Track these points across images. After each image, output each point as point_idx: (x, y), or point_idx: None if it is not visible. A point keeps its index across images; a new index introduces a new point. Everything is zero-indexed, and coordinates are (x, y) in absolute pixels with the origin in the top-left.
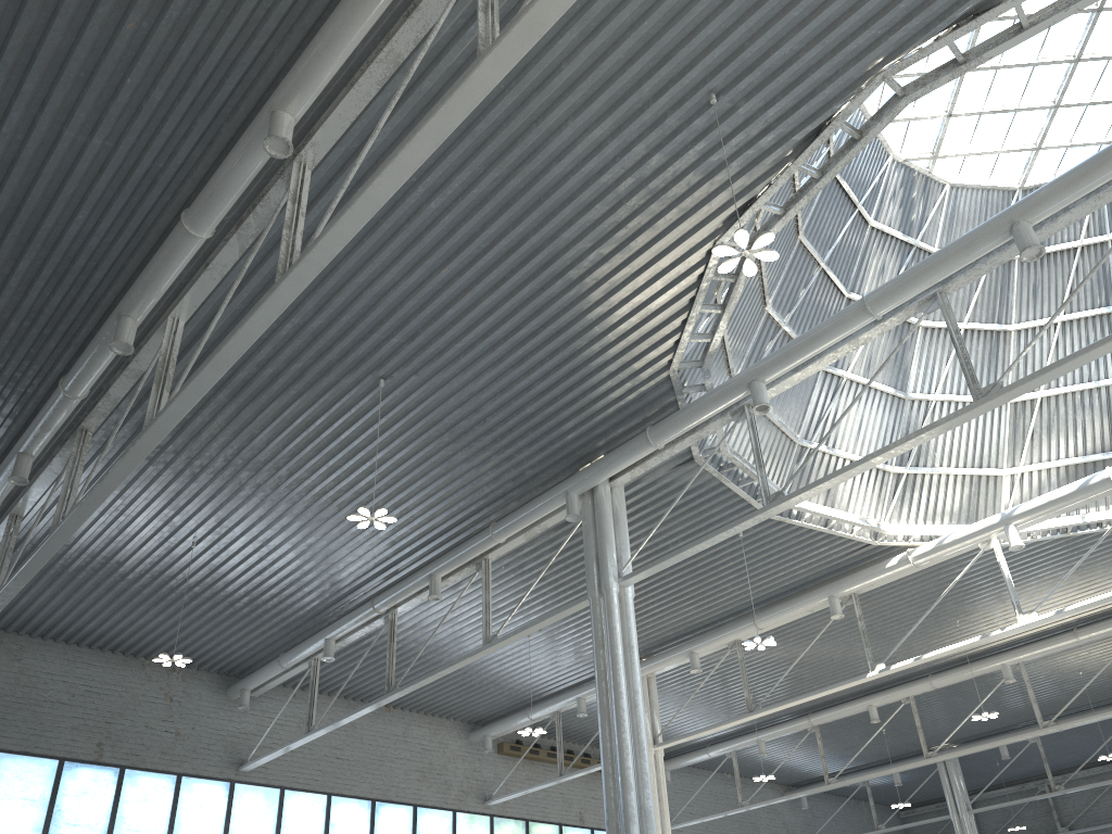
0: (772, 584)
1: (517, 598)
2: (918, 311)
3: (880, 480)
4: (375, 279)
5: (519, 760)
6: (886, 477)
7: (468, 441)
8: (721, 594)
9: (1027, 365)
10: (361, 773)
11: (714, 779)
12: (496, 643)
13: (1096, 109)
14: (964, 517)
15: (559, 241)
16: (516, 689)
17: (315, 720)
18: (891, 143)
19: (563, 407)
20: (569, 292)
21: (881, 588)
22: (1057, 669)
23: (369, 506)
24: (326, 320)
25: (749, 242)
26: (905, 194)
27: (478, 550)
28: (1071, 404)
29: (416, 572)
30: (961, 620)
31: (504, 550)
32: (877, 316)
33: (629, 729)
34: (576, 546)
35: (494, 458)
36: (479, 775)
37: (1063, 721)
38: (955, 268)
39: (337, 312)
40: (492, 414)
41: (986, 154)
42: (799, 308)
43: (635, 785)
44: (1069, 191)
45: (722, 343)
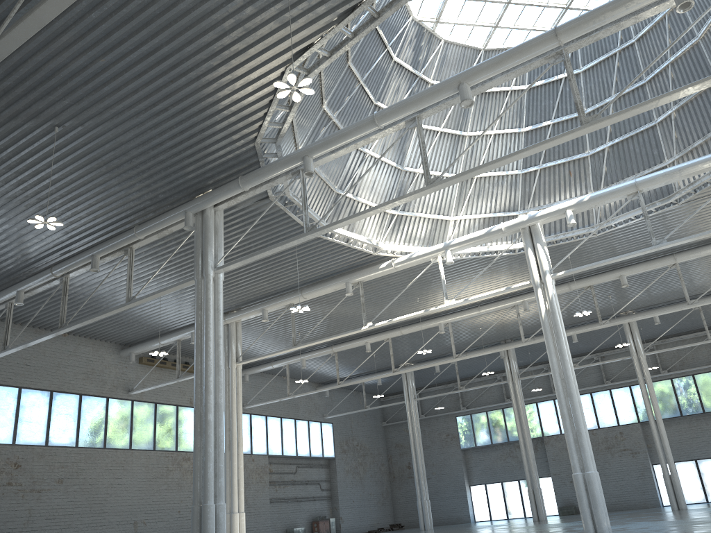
0: (314, 273)
1: (153, 272)
2: (404, 126)
3: (381, 217)
4: (50, 59)
5: (152, 368)
6: (385, 216)
7: (120, 173)
8: (283, 277)
9: (472, 157)
10: (43, 375)
11: (275, 379)
12: (134, 302)
13: (530, 8)
14: (426, 242)
15: (183, 52)
16: (152, 325)
17: (11, 341)
18: (412, 9)
19: (185, 158)
20: (190, 86)
21: (377, 278)
22: (468, 326)
23: (49, 208)
24: (13, 82)
25: (308, 70)
26: (417, 43)
27: (125, 242)
28: (492, 183)
29: (82, 253)
30: (420, 298)
31: (143, 243)
32: (381, 127)
33: (212, 358)
34: (192, 243)
35: (138, 185)
36: (125, 376)
37: (469, 353)
38: (426, 105)
39: (22, 78)
40: (136, 157)
41: (466, 25)
42: (344, 108)
43: (214, 391)
44: (491, 70)
45: (292, 127)
